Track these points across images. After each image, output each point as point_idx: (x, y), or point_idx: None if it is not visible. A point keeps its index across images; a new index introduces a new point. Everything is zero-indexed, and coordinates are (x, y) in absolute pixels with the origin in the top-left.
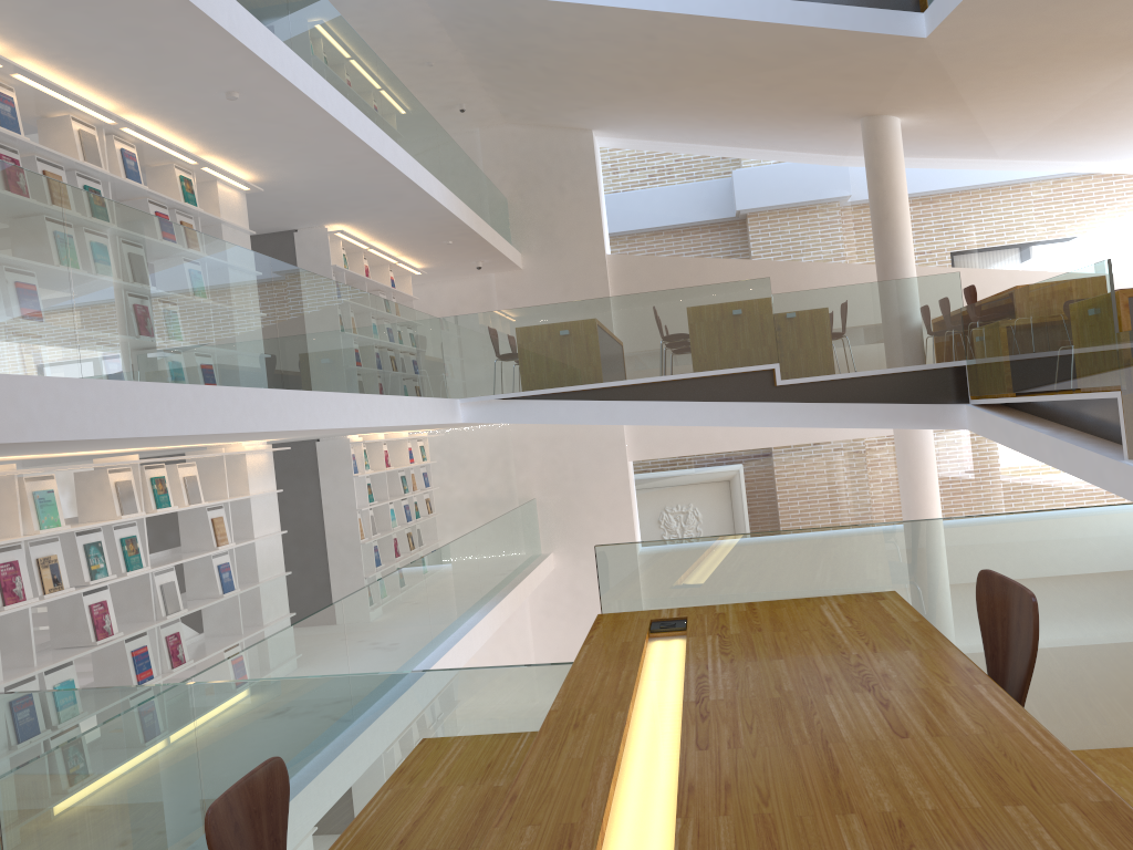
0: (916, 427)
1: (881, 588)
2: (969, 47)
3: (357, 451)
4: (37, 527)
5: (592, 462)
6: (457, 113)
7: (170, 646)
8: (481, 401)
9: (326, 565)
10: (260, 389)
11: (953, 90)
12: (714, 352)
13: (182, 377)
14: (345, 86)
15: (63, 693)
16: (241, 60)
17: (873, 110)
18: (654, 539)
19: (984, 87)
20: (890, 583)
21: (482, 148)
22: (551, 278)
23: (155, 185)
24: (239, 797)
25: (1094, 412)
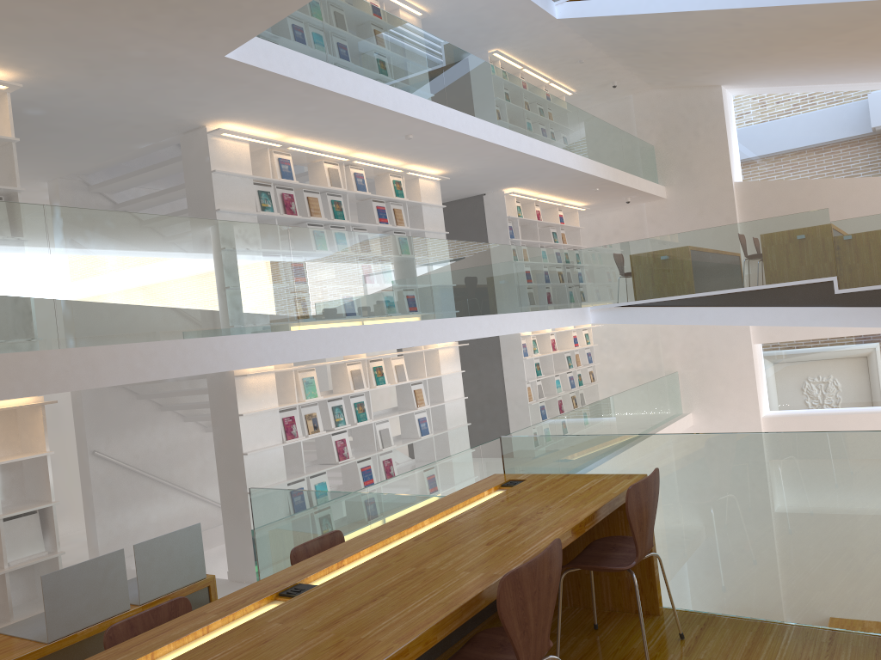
0: None
1: (643, 471)
2: None
3: (528, 341)
4: (304, 397)
5: (722, 344)
6: (612, 88)
7: (385, 466)
8: (605, 308)
9: (507, 417)
10: (412, 321)
11: None
12: (781, 269)
13: (361, 320)
14: (490, 110)
15: (278, 490)
16: (406, 120)
17: None
18: (776, 405)
19: None
20: (648, 469)
21: (635, 110)
22: (688, 204)
23: (379, 187)
24: (313, 545)
25: None
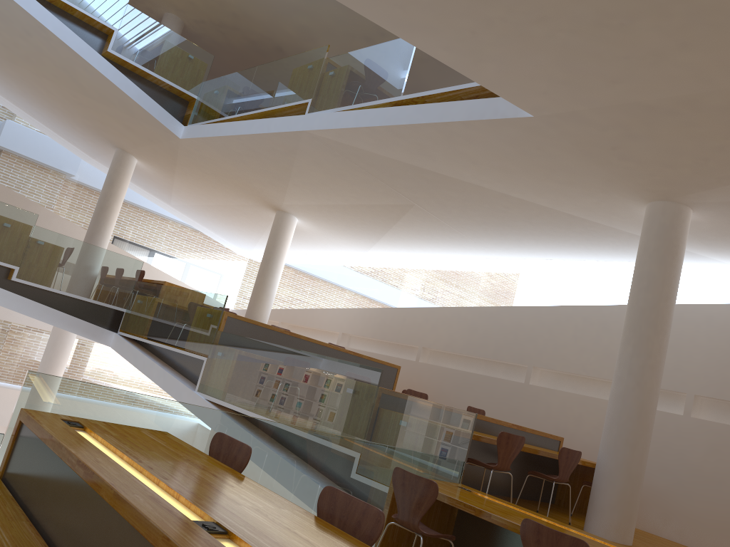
0: (83, 336)
1: (160, 429)
2: (196, 154)
3: None
4: None
5: None
6: None
7: None
8: None
9: None
10: None
11: (174, 165)
12: None
13: None
14: None
15: None
16: None
17: (127, 149)
18: None
19: (188, 173)
20: (164, 428)
21: None
22: None
23: None
24: None
25: (185, 362)
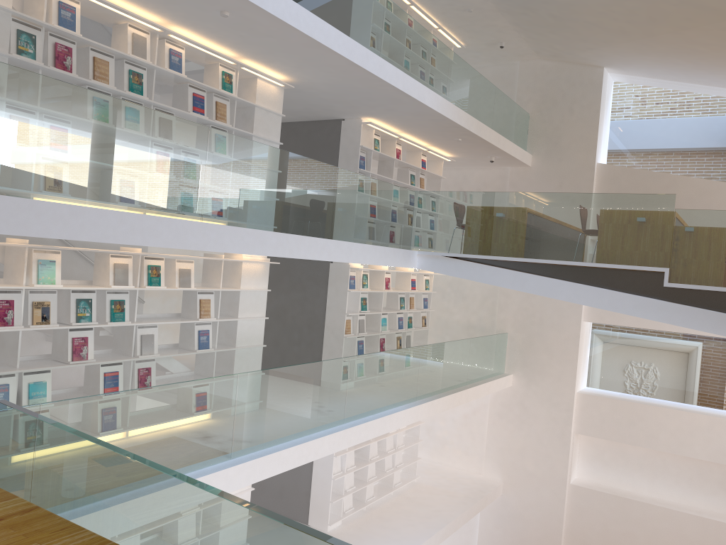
0: None
1: (147, 544)
2: None
3: (358, 274)
4: (35, 282)
5: (554, 315)
6: (500, 49)
7: (140, 375)
8: (432, 255)
9: (322, 345)
10: (157, 216)
11: None
12: (613, 249)
13: (77, 199)
14: (338, 15)
15: None
16: None
17: None
18: (593, 384)
19: None
20: (154, 543)
21: (519, 76)
22: (550, 175)
23: (207, 76)
24: None
25: None
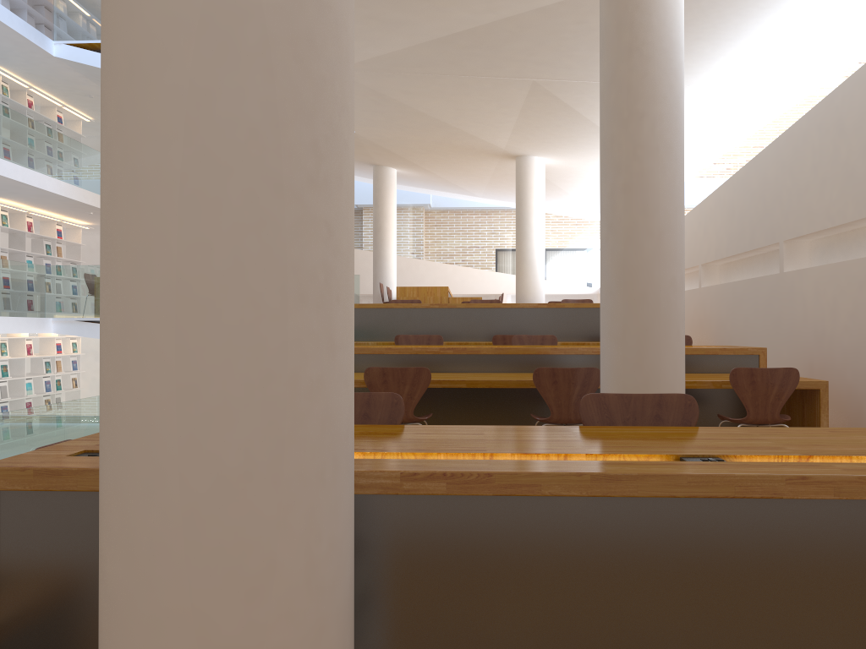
0: None
1: None
2: (387, 140)
3: None
4: None
5: None
6: None
7: None
8: (66, 320)
9: None
10: None
11: (405, 159)
12: None
13: None
14: None
15: None
16: None
17: (374, 162)
18: None
19: (422, 161)
20: None
21: None
22: None
23: None
24: None
25: None
